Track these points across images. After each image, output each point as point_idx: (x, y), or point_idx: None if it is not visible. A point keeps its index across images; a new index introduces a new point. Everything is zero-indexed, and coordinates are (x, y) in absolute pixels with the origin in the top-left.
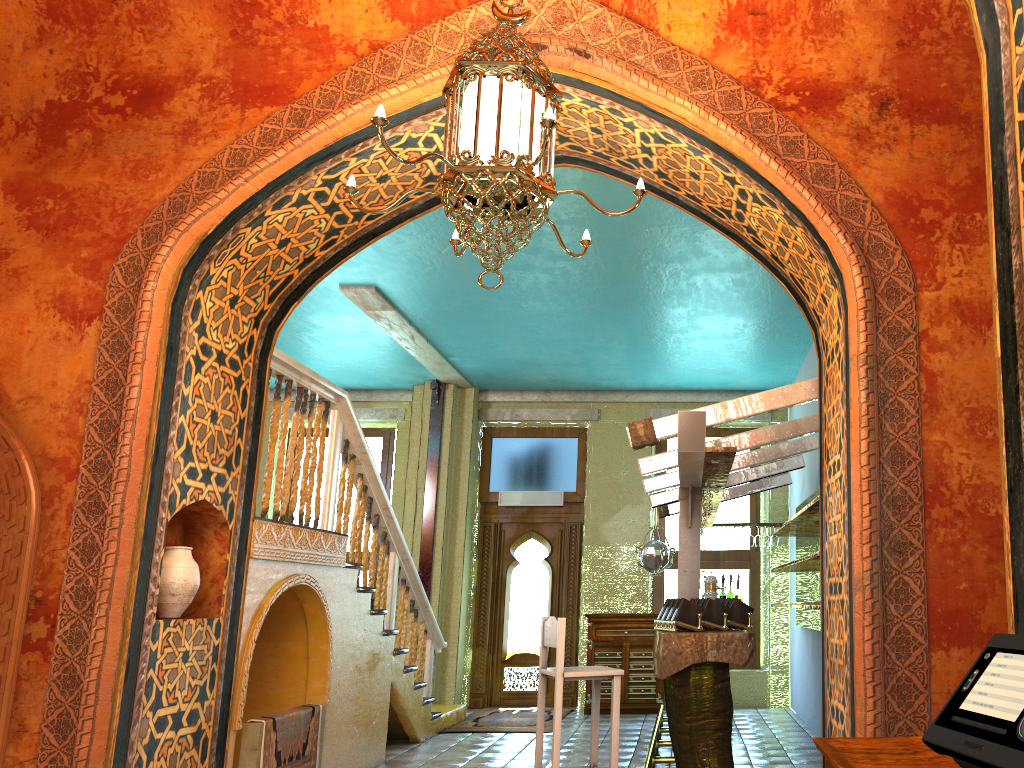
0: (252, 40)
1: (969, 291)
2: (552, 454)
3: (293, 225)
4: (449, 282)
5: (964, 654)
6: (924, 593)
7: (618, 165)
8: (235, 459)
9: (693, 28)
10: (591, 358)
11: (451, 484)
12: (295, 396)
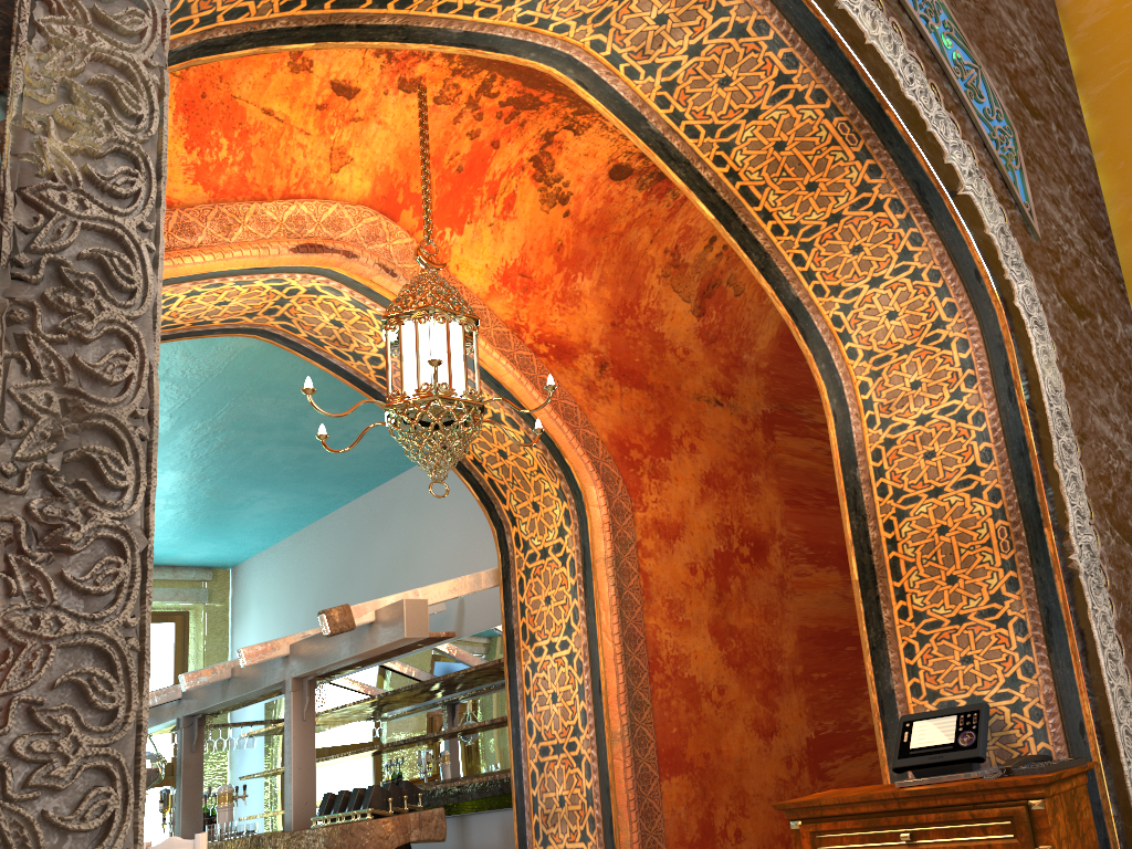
0: None
1: (662, 514)
2: None
3: None
4: None
5: (679, 780)
6: (654, 738)
7: (329, 352)
8: None
9: (476, 273)
10: None
11: None
12: None
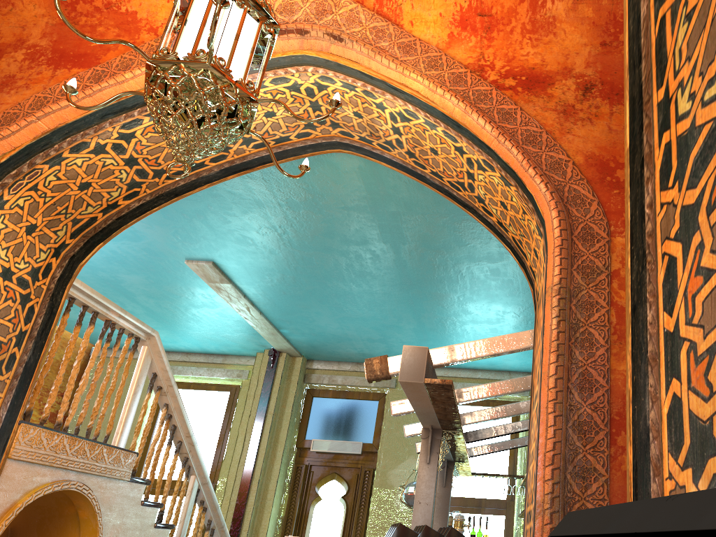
0: (75, 20)
1: None
2: (357, 412)
3: (93, 171)
4: (269, 260)
5: None
6: None
7: (379, 149)
8: (7, 365)
9: (431, 25)
10: (388, 335)
11: (274, 430)
12: (168, 356)
